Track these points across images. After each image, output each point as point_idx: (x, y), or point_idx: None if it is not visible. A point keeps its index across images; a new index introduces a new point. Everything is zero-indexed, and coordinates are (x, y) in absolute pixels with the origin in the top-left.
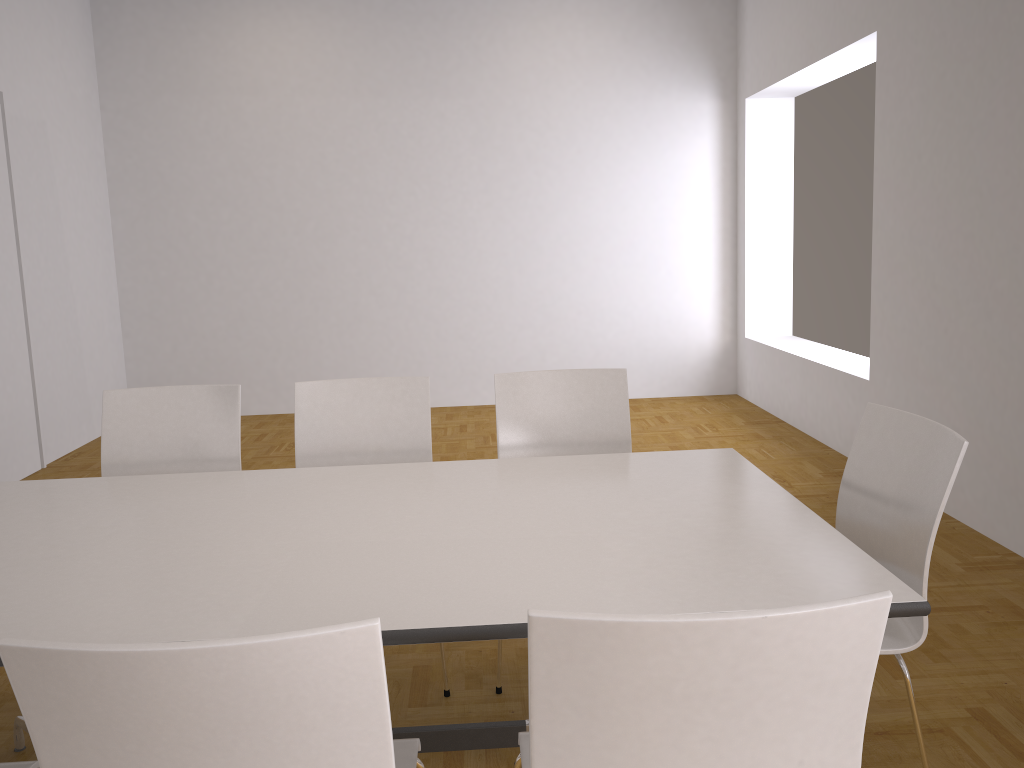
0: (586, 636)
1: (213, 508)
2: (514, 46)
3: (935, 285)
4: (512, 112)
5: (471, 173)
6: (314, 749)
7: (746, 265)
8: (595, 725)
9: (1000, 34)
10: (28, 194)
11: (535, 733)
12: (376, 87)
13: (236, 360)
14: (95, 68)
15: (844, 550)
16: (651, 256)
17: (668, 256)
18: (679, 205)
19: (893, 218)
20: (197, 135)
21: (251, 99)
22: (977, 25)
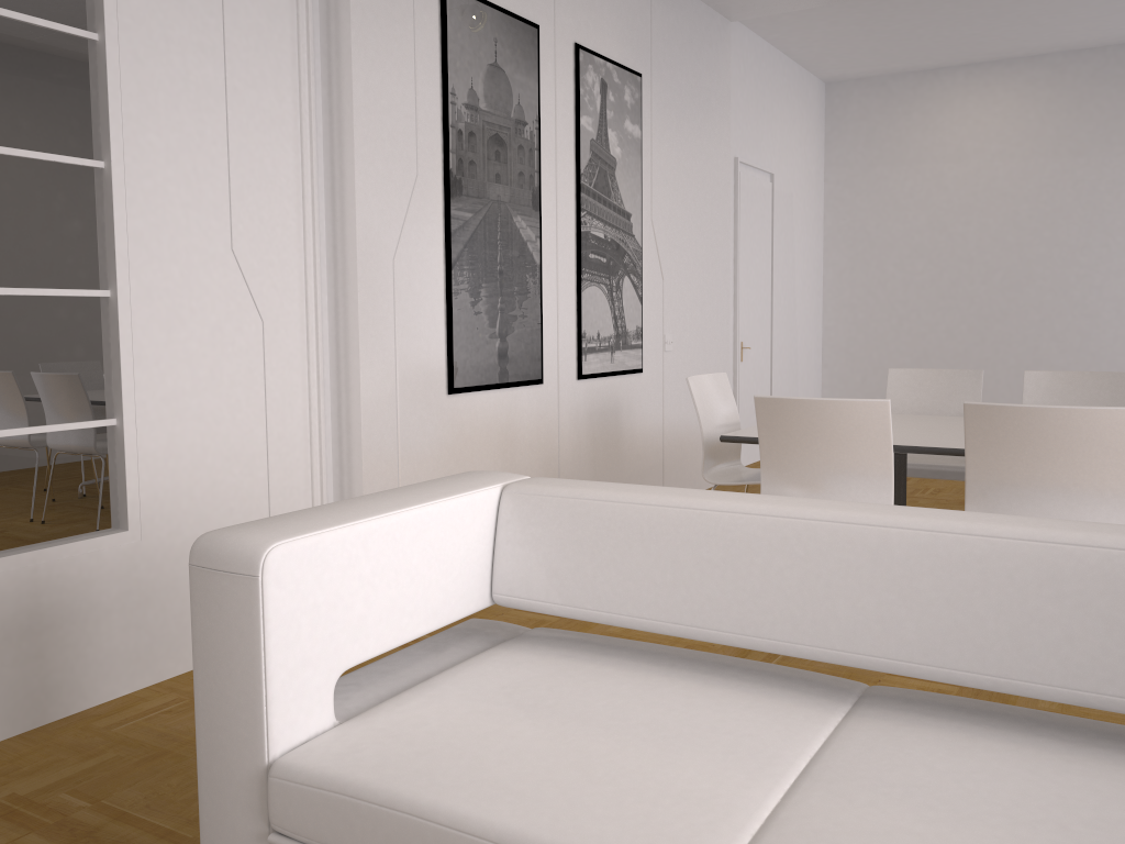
0: None
1: None
2: None
3: None
4: None
5: None
6: (1093, 468)
7: None
8: None
9: None
10: (779, 249)
11: None
12: (1076, 148)
13: None
14: (823, 149)
15: None
16: None
17: None
18: None
19: None
20: (901, 199)
21: (952, 166)
22: None
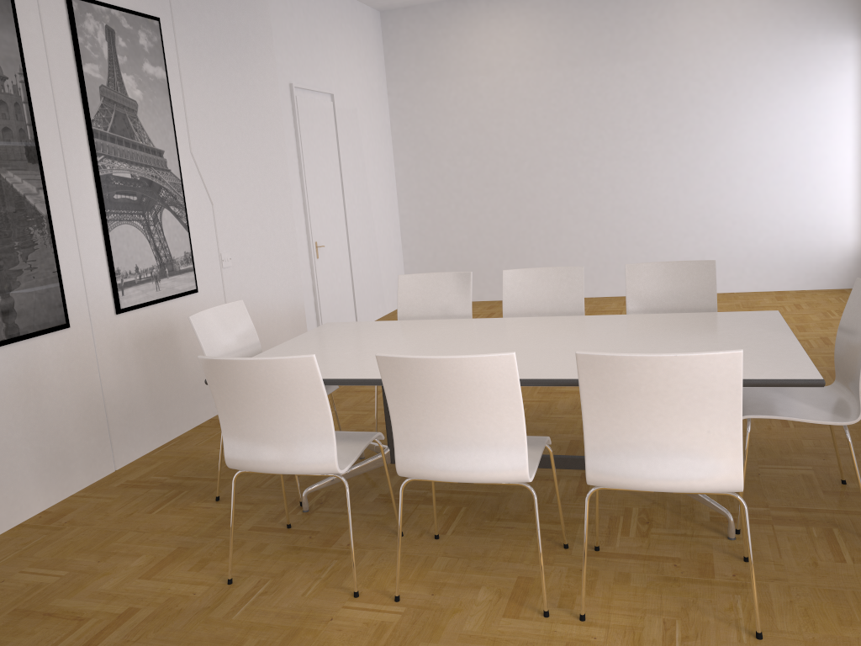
0: (599, 362)
1: (455, 334)
2: (680, 16)
3: None
4: (678, 68)
5: (645, 118)
6: (490, 407)
7: None
8: (608, 405)
9: None
10: (347, 157)
11: (583, 409)
12: (573, 60)
13: (475, 262)
14: (384, 67)
15: (798, 358)
16: (797, 174)
17: (813, 174)
18: (823, 131)
19: None
20: (448, 107)
21: (484, 78)
22: None
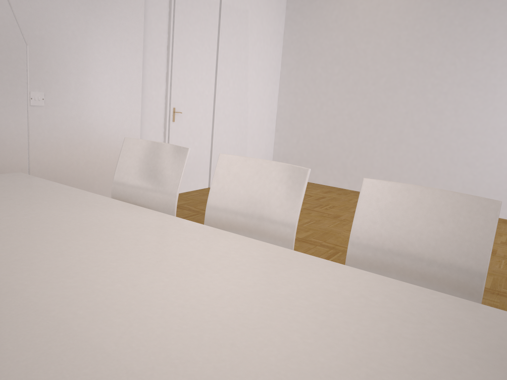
0: None
1: (50, 225)
2: None
3: None
4: None
5: (500, 52)
6: None
7: None
8: None
9: None
10: (229, 47)
11: None
12: None
13: (326, 153)
14: None
15: None
16: None
17: None
18: None
19: None
20: (330, 23)
21: (363, 1)
22: None
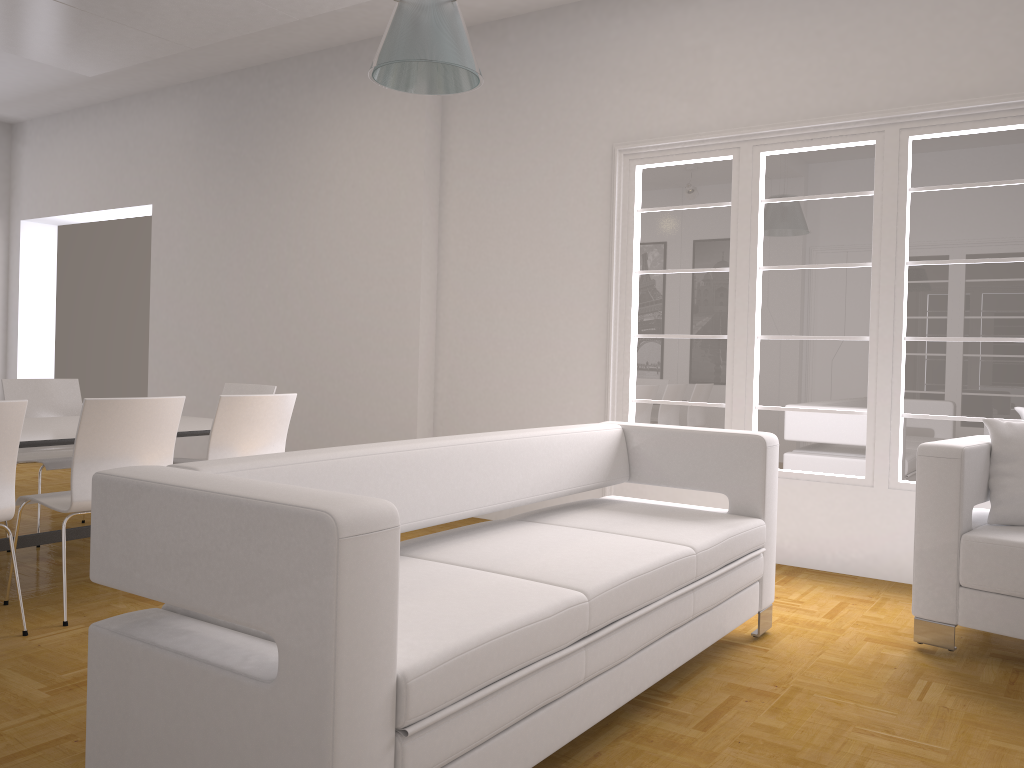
0: (234, 401)
1: None
2: None
3: (197, 353)
4: None
5: None
6: (159, 439)
7: (19, 345)
8: (229, 432)
9: (234, 226)
10: None
11: (212, 437)
12: None
13: None
14: None
15: None
16: None
17: None
18: None
19: (166, 315)
20: None
21: None
22: (221, 219)
